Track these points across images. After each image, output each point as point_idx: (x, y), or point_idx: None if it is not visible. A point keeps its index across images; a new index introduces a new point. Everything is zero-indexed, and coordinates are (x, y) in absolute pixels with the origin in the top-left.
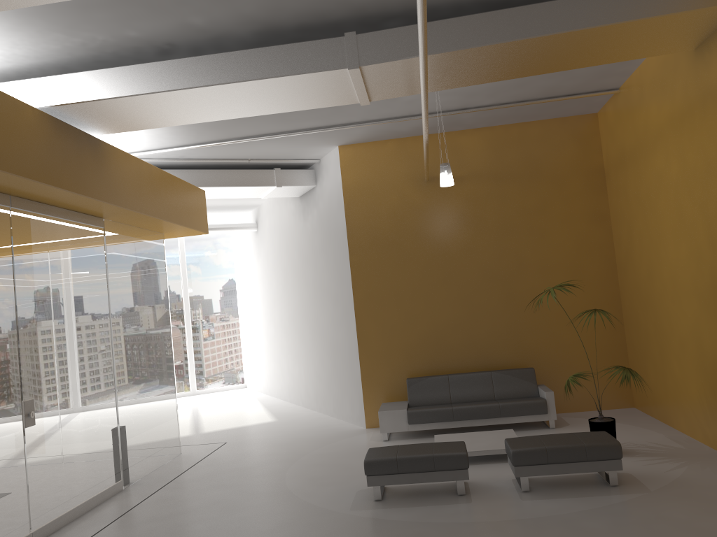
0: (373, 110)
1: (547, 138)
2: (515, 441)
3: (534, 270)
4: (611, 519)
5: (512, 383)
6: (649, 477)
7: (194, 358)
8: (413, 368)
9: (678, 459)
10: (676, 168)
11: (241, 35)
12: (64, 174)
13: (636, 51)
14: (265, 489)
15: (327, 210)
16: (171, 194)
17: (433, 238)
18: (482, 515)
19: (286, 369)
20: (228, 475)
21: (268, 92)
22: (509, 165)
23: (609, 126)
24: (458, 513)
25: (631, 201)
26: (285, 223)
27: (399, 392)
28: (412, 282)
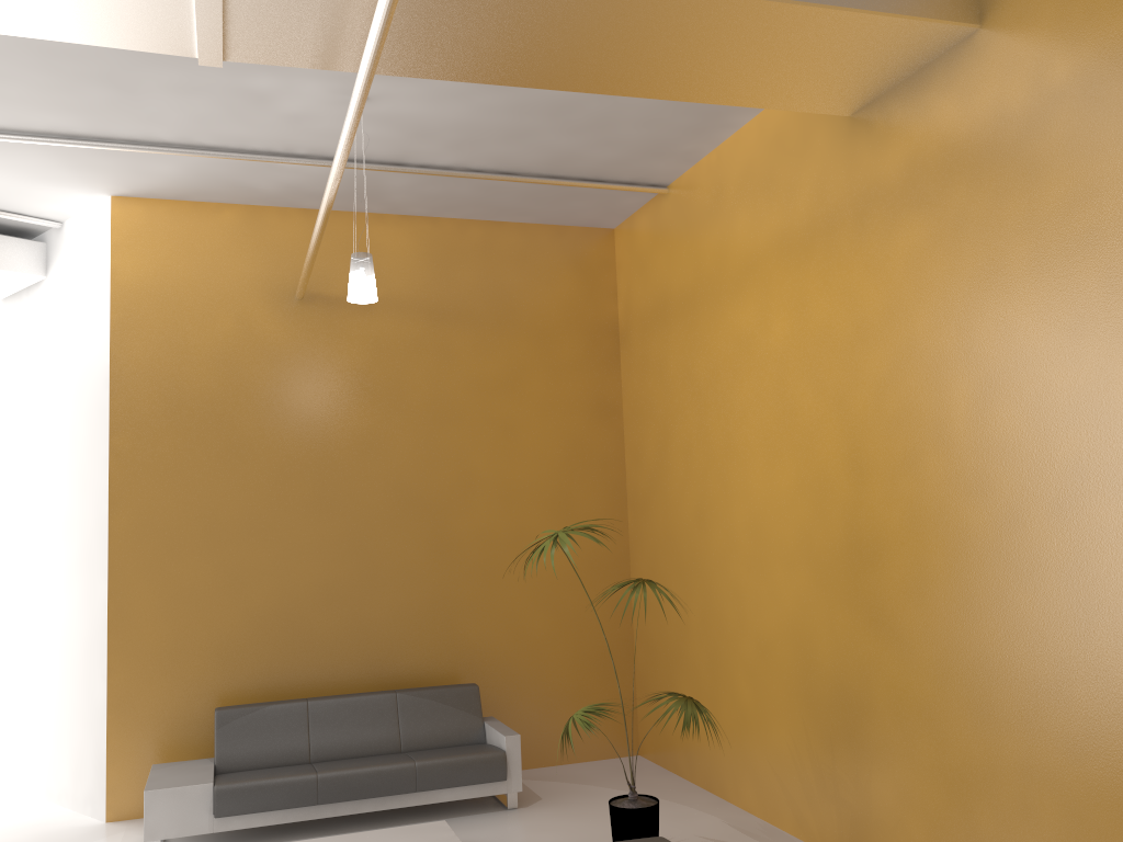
0: (210, 119)
1: (530, 256)
2: None
3: (489, 495)
4: None
5: (437, 716)
6: None
7: None
8: (231, 684)
9: None
10: (785, 329)
11: None
12: None
13: (773, 88)
14: None
15: (67, 331)
16: None
17: (302, 416)
18: None
19: None
20: None
21: None
22: (460, 294)
23: (638, 252)
24: None
25: (673, 385)
26: None
27: (194, 738)
28: (248, 502)
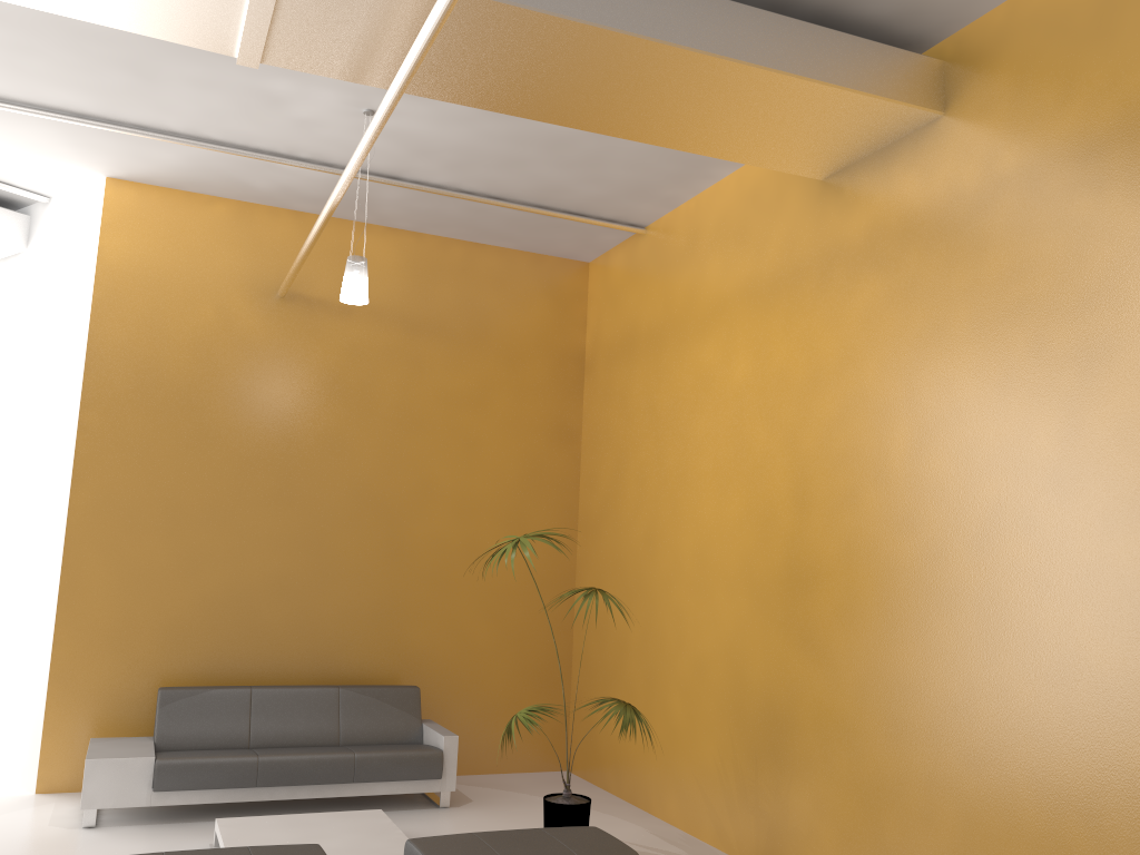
0: (222, 114)
1: (507, 280)
2: (436, 847)
3: (447, 505)
4: None
5: (377, 714)
6: None
7: None
8: (176, 666)
9: None
10: (745, 369)
11: None
12: None
13: (756, 147)
14: None
15: (44, 304)
16: None
17: (272, 410)
18: None
19: None
20: None
21: None
22: (437, 309)
23: (611, 286)
24: None
25: (633, 415)
26: None
27: (133, 716)
28: (211, 489)
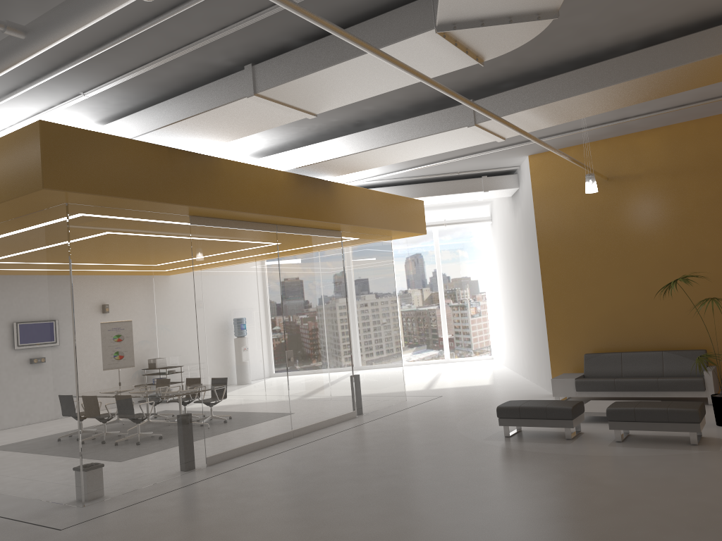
0: (538, 130)
1: None
2: (618, 403)
3: (712, 258)
4: (656, 462)
5: (682, 363)
6: None
7: (447, 331)
8: (594, 345)
9: None
10: None
11: (402, 109)
12: (304, 209)
13: (721, 76)
14: (441, 424)
15: (525, 209)
16: (390, 209)
17: (612, 231)
18: (566, 451)
19: (512, 343)
20: (425, 415)
21: (423, 144)
22: (686, 160)
23: None
24: (552, 448)
25: None
26: (505, 218)
27: (582, 365)
28: (593, 271)
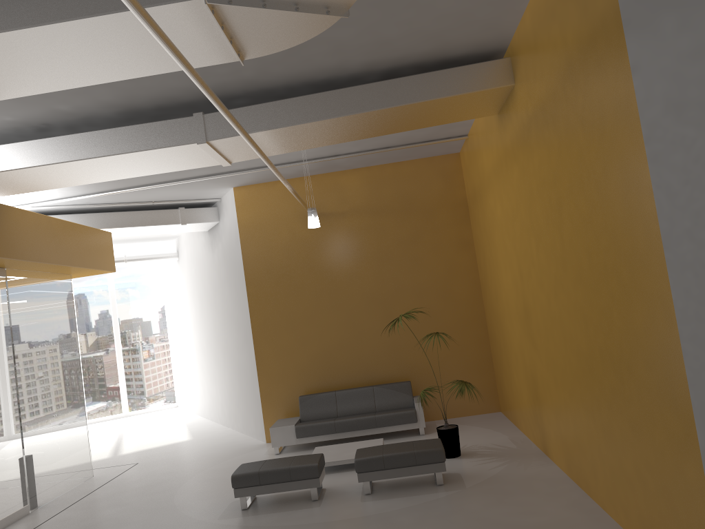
0: (252, 160)
1: (417, 175)
2: (362, 451)
3: (410, 293)
4: (420, 514)
5: (391, 396)
6: (472, 476)
7: (125, 381)
8: (307, 386)
9: (505, 458)
10: (499, 209)
11: (107, 115)
12: None
13: (447, 118)
14: (154, 505)
15: (228, 244)
16: (73, 241)
17: (321, 268)
18: (322, 517)
19: (207, 389)
20: (127, 494)
21: (135, 161)
22: (385, 200)
23: (466, 165)
24: (304, 516)
25: (482, 232)
26: (199, 254)
27: (295, 408)
28: (303, 309)
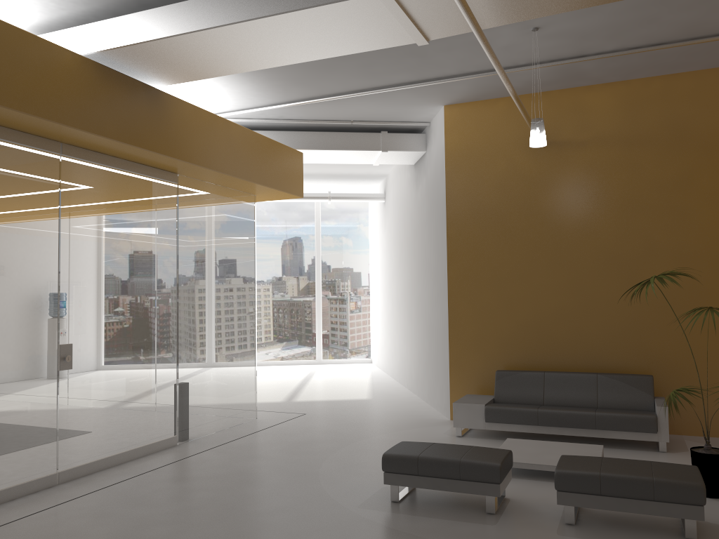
0: (466, 59)
1: (699, 93)
2: (569, 460)
3: (667, 257)
4: None
5: (622, 391)
6: None
7: (322, 327)
8: (508, 359)
9: None
10: None
11: None
12: (108, 122)
13: None
14: (297, 468)
15: (432, 177)
16: (254, 153)
17: (544, 213)
18: None
19: (398, 347)
20: (277, 447)
21: (303, 30)
22: (645, 127)
23: None
24: (469, 535)
25: None
26: (403, 193)
27: (490, 385)
28: (515, 262)
